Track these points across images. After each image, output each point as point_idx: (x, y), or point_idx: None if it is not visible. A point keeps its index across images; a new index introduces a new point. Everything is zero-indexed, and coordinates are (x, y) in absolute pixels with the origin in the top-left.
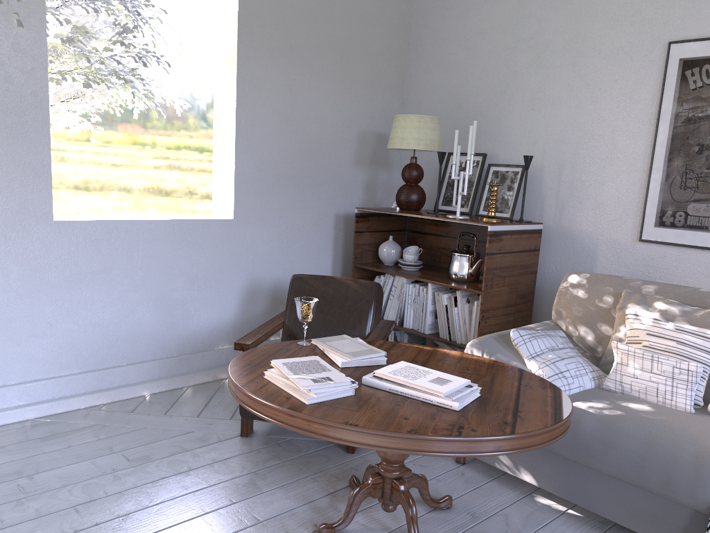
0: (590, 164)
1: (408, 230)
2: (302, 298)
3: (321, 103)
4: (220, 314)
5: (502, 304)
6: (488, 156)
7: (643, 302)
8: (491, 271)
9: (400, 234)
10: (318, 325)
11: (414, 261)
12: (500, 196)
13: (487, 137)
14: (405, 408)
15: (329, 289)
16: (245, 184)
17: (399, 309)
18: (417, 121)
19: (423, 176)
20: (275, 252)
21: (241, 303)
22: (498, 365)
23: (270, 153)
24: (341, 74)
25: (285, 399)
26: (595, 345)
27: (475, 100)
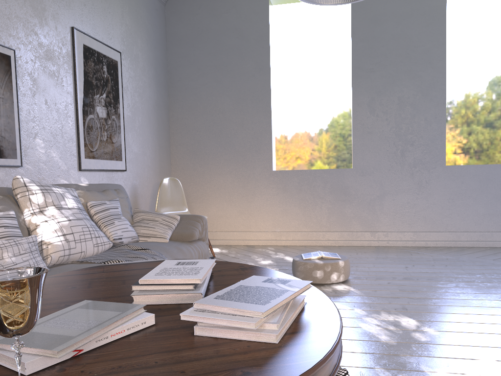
0: None
1: None
2: None
3: None
4: None
5: None
6: None
7: None
8: None
9: None
10: None
11: None
12: None
13: None
14: (237, 281)
15: None
16: None
17: None
18: None
19: None
20: None
21: None
22: None
23: None
24: None
25: (316, 311)
26: None
27: None
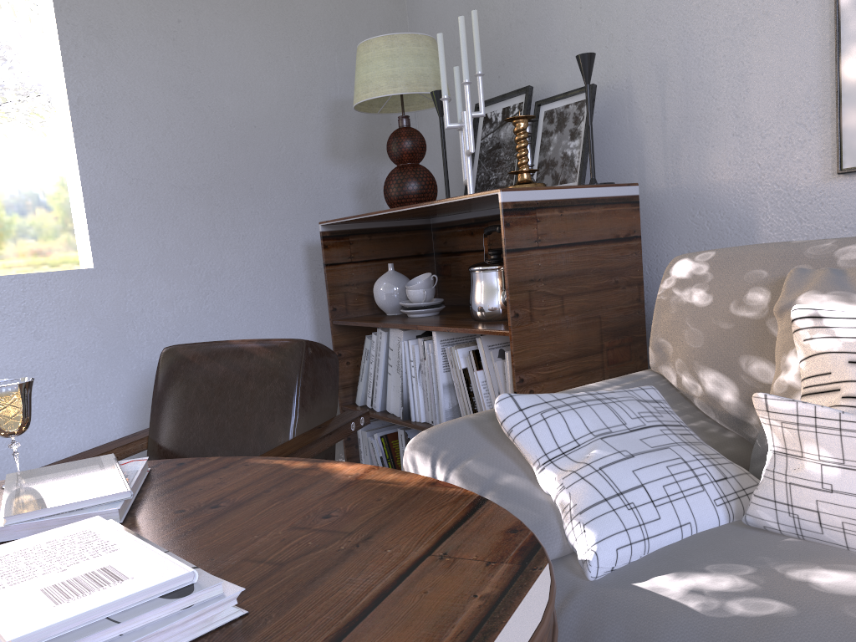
0: (714, 47)
1: (435, 253)
2: (9, 381)
3: (243, 57)
4: (94, 434)
5: (567, 352)
6: (540, 93)
7: (836, 285)
8: (525, 285)
9: (421, 261)
10: (202, 435)
11: (424, 299)
12: (560, 154)
13: (533, 60)
14: None
15: (219, 364)
16: (109, 206)
17: (401, 390)
18: (387, 46)
19: (454, 160)
20: (193, 318)
21: (137, 412)
22: (430, 493)
23: (151, 149)
24: (275, 7)
25: None
26: (744, 411)
27: (506, 1)
